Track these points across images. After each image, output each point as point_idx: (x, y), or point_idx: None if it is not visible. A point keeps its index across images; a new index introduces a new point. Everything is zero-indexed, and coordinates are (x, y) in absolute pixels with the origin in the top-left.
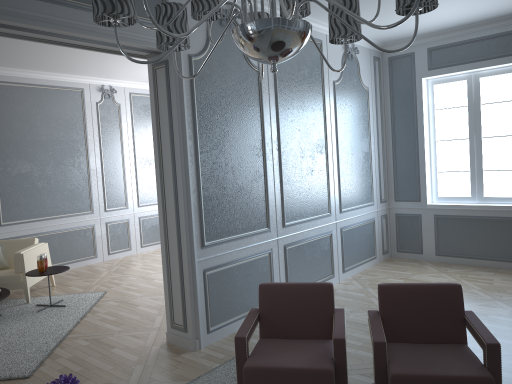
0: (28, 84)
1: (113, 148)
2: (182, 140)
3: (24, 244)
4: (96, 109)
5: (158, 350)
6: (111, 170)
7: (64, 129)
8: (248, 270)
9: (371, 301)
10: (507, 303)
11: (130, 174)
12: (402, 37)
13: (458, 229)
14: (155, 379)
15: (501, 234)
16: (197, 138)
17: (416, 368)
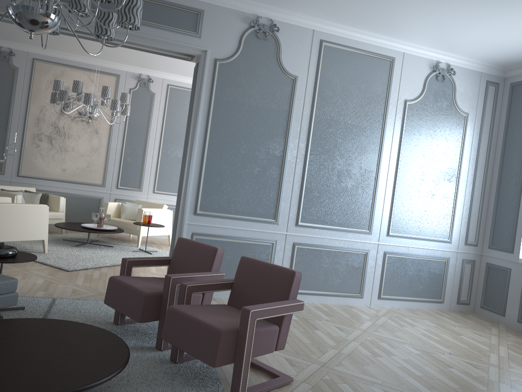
0: None
1: None
2: (194, 124)
3: (156, 207)
4: None
5: None
6: None
7: None
8: (242, 249)
9: (362, 322)
10: (501, 372)
11: None
12: (520, 60)
13: None
14: None
15: None
16: (208, 125)
17: (189, 309)
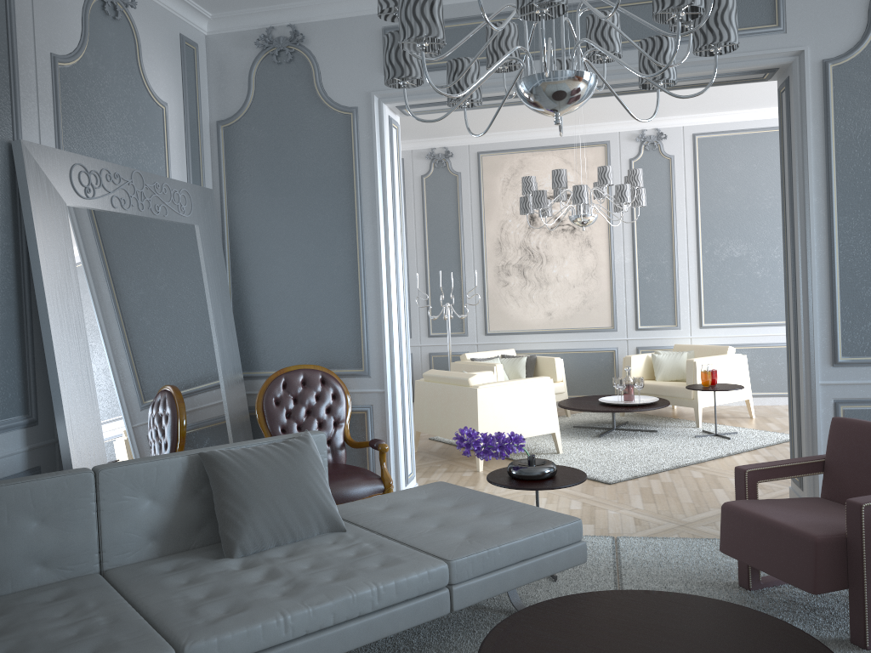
0: (750, 130)
1: None
2: (803, 195)
3: (715, 353)
4: None
5: None
6: None
7: None
8: None
9: None
10: None
11: None
12: None
13: None
14: (716, 525)
15: None
16: (831, 191)
17: None
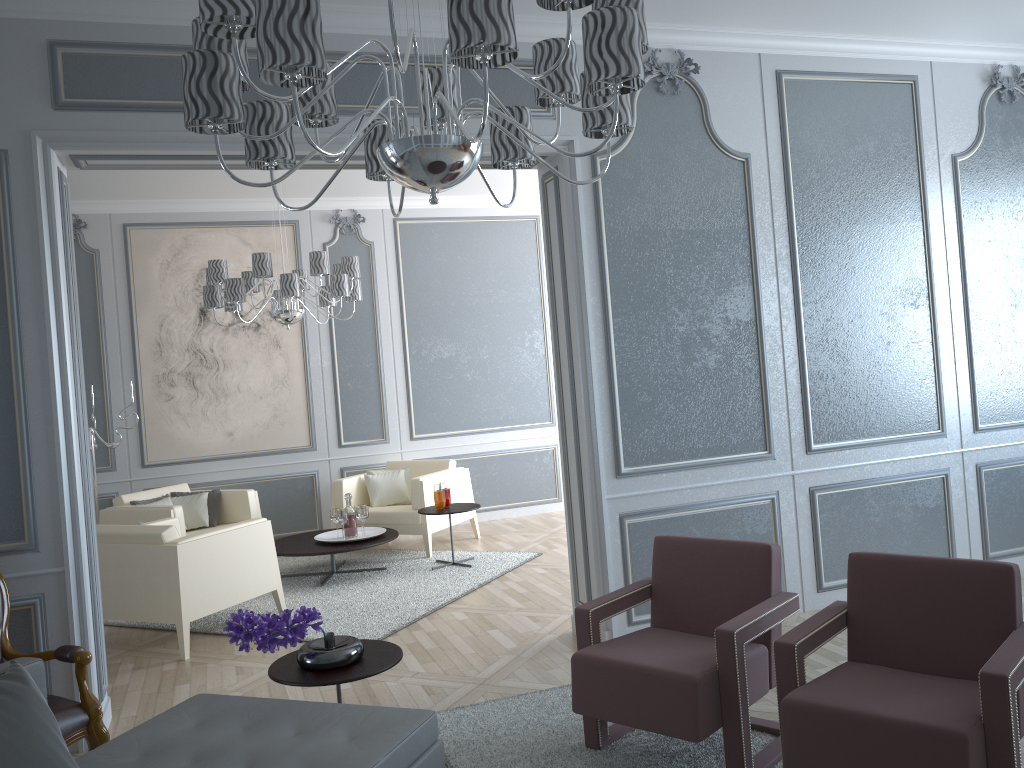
0: (452, 218)
1: None
2: (579, 295)
3: (435, 468)
4: None
5: (551, 640)
6: None
7: (507, 286)
8: (719, 526)
9: None
10: None
11: None
12: None
13: None
14: (517, 675)
15: None
16: (606, 291)
17: (835, 697)
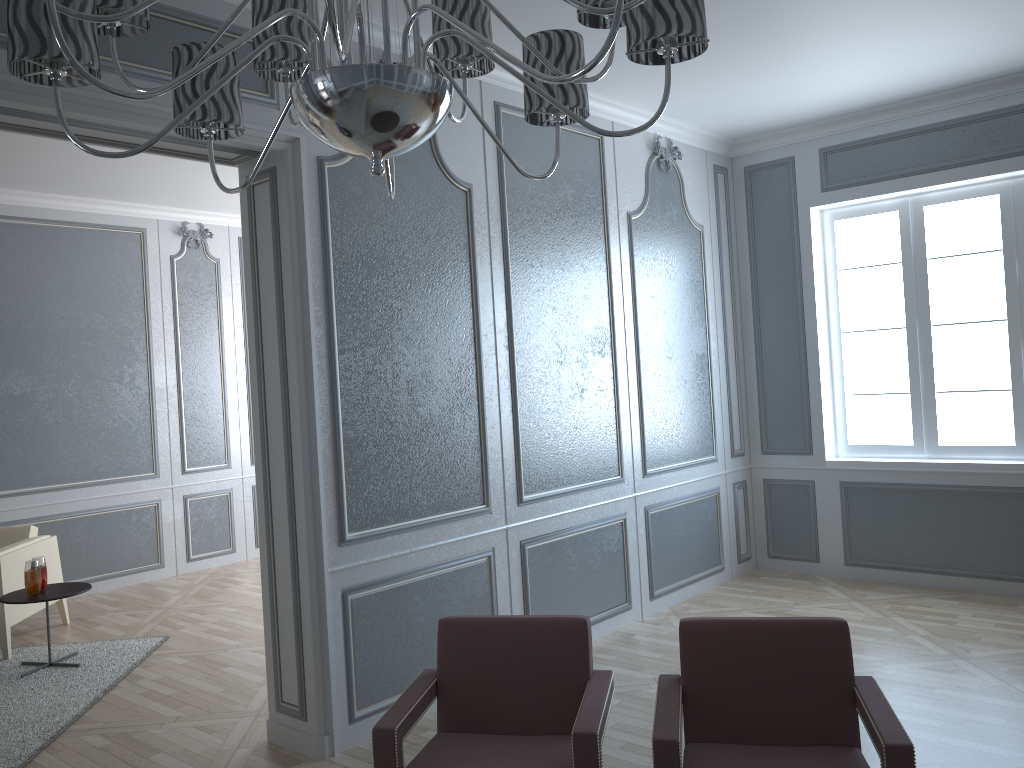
0: (34, 220)
1: (202, 347)
2: (302, 325)
3: (9, 538)
4: (170, 270)
5: (246, 757)
6: (198, 391)
7: (103, 309)
8: (441, 591)
9: None
10: (978, 664)
11: (237, 398)
12: (769, 128)
13: (888, 512)
14: None
15: (975, 521)
16: (332, 323)
17: None
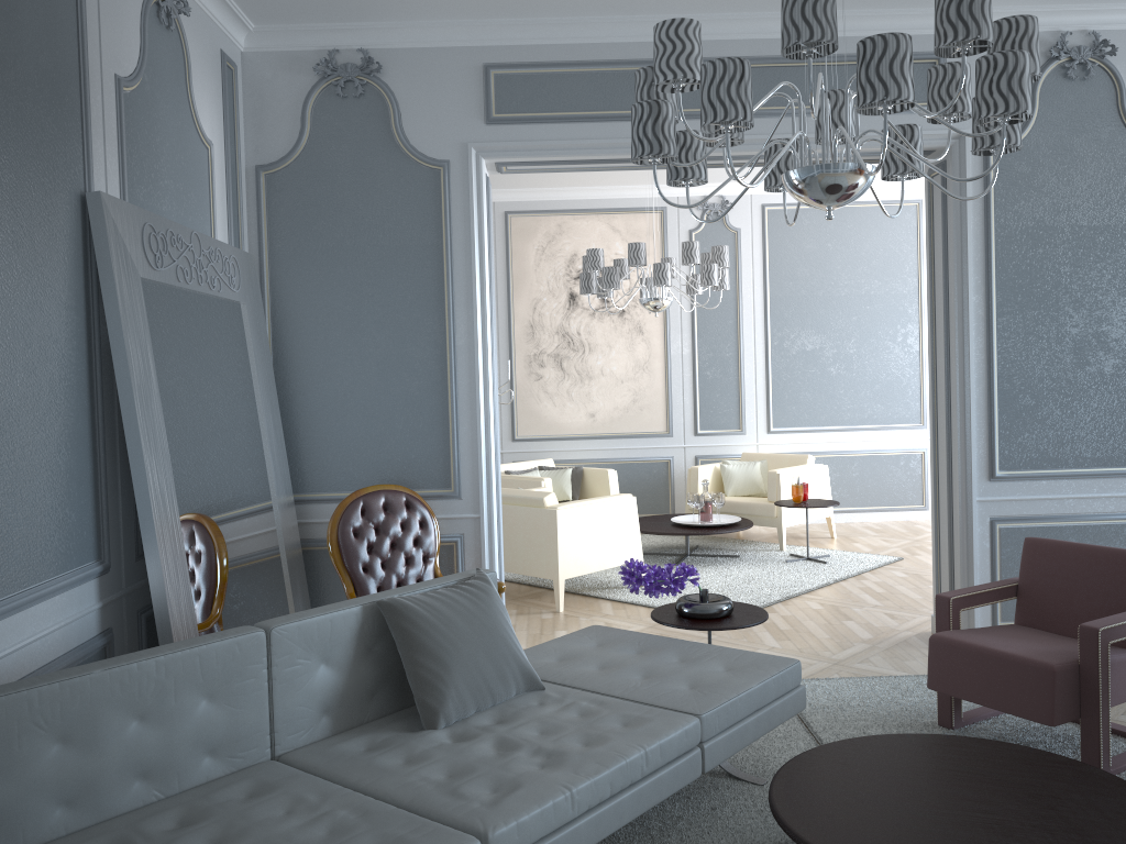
0: None
1: None
2: (961, 293)
3: (792, 462)
4: None
5: (908, 636)
6: None
7: (880, 276)
8: (1103, 540)
9: None
10: None
11: None
12: None
13: None
14: (872, 661)
15: None
16: (990, 290)
17: None
